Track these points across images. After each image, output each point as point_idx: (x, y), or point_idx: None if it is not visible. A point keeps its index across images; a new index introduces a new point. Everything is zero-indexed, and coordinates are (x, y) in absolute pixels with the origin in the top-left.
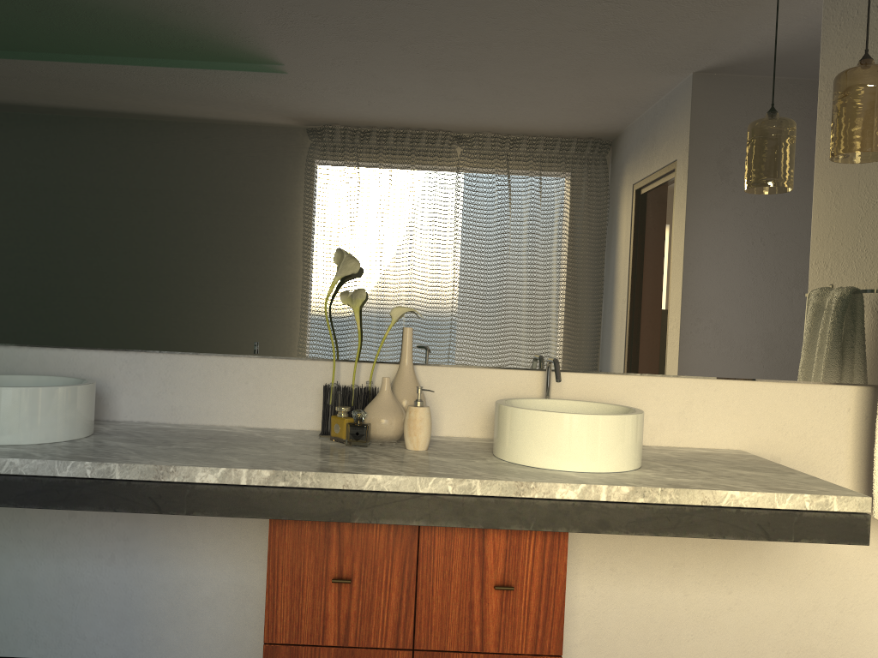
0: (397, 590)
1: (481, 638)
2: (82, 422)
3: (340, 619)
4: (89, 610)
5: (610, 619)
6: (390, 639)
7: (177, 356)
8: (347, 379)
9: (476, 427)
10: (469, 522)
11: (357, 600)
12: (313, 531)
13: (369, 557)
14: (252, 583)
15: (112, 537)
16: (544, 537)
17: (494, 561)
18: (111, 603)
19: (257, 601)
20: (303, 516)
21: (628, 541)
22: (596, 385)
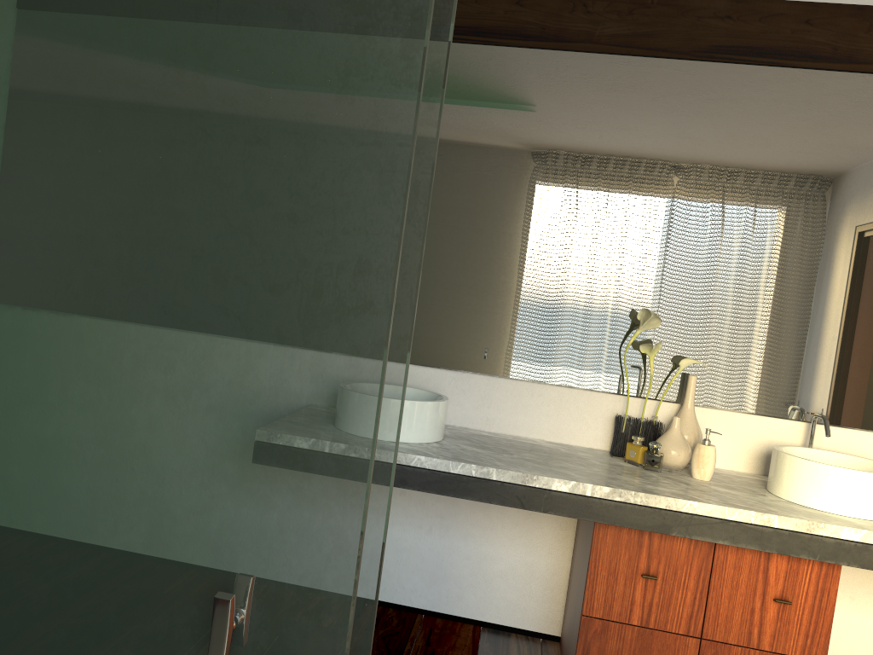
0: (692, 590)
1: (758, 638)
2: (442, 428)
3: (644, 605)
4: (409, 567)
5: (844, 639)
6: (683, 627)
7: (495, 379)
8: (632, 411)
9: (740, 462)
10: (765, 547)
11: (659, 593)
12: (629, 536)
13: (671, 562)
14: (538, 564)
15: (431, 514)
16: (819, 566)
17: (775, 579)
18: (426, 564)
19: (541, 580)
20: (632, 525)
21: (868, 576)
22: (853, 439)
